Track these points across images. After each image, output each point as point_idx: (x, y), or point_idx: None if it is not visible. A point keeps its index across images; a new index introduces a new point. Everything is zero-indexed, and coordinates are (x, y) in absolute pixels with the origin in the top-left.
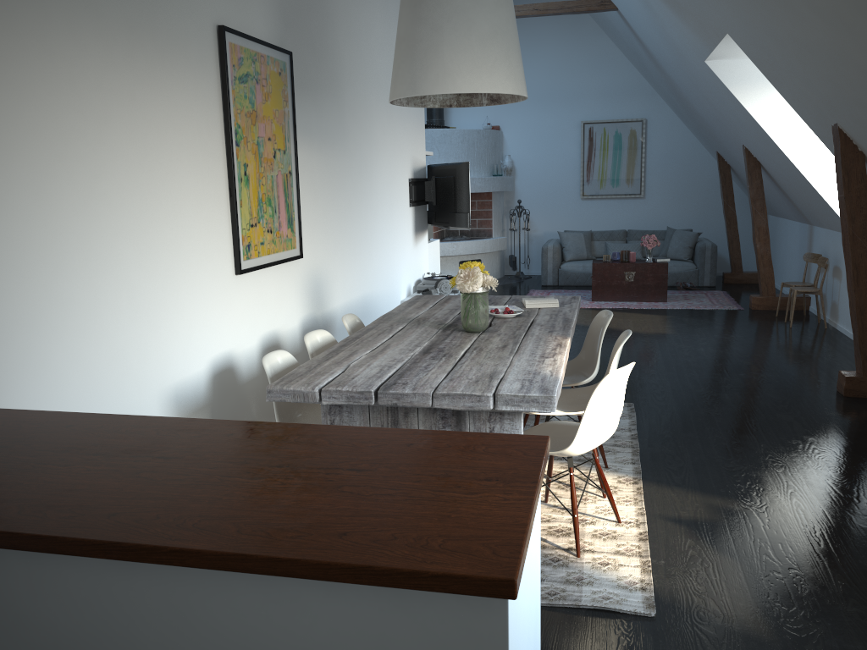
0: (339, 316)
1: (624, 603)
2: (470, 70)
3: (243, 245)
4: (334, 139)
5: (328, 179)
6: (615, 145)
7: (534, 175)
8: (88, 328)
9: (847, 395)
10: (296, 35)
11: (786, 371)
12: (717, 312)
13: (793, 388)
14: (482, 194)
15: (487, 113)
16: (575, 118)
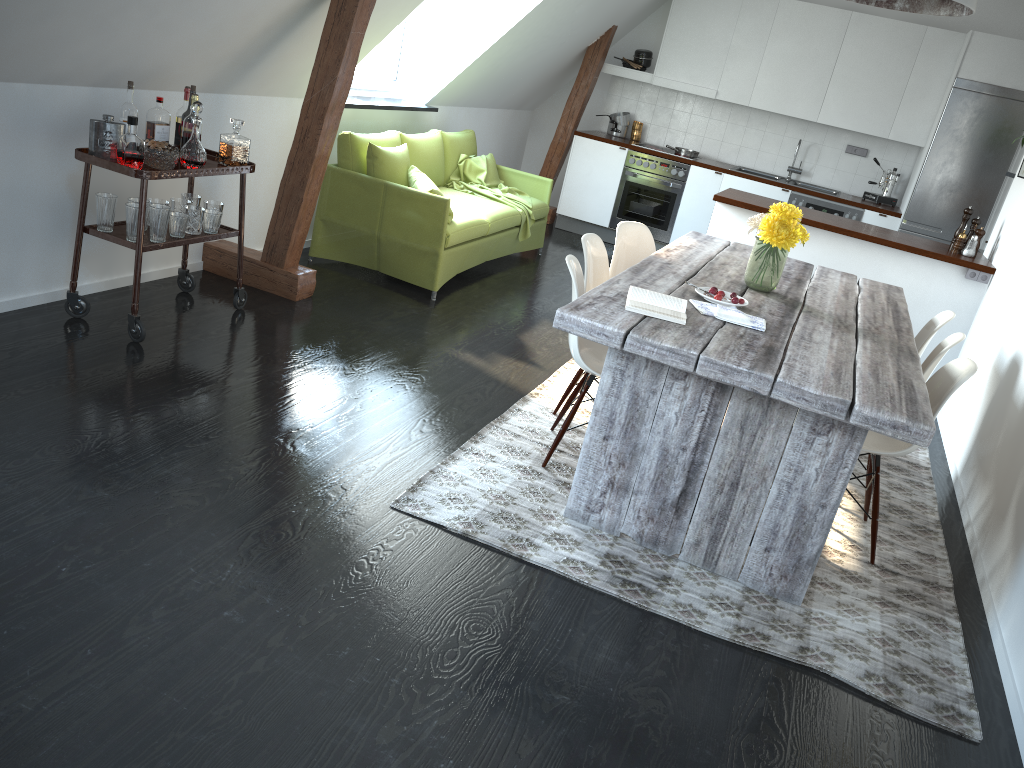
0: None
1: None
2: None
3: None
4: None
5: None
6: None
7: None
8: (1020, 252)
9: None
10: None
11: None
12: None
13: None
14: None
15: None
16: None
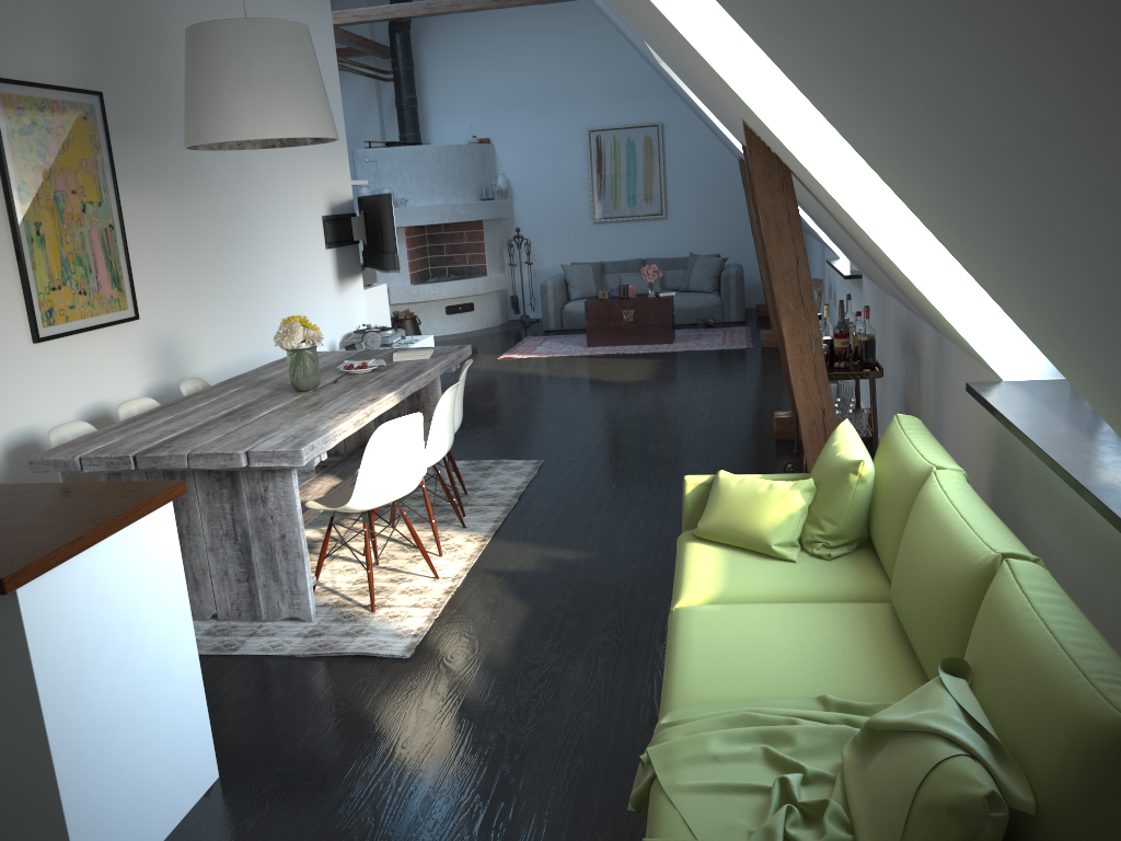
0: (210, 381)
1: (387, 648)
2: (252, 115)
3: (41, 311)
4: (184, 181)
5: (179, 227)
6: (628, 156)
7: (536, 197)
8: None
9: (778, 438)
10: (112, 72)
11: (738, 416)
12: (720, 353)
13: (730, 434)
14: (471, 223)
15: (474, 123)
16: (579, 124)
